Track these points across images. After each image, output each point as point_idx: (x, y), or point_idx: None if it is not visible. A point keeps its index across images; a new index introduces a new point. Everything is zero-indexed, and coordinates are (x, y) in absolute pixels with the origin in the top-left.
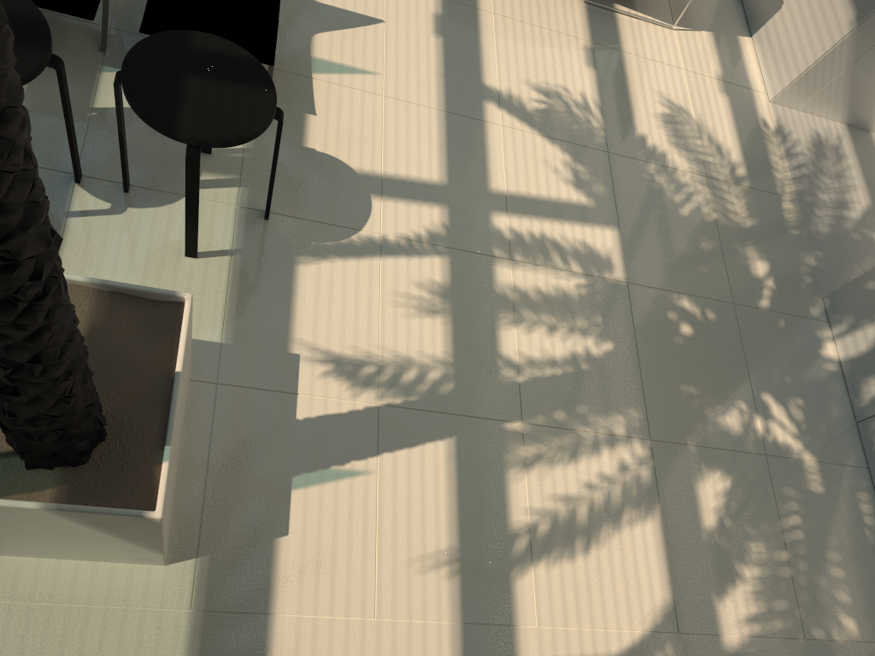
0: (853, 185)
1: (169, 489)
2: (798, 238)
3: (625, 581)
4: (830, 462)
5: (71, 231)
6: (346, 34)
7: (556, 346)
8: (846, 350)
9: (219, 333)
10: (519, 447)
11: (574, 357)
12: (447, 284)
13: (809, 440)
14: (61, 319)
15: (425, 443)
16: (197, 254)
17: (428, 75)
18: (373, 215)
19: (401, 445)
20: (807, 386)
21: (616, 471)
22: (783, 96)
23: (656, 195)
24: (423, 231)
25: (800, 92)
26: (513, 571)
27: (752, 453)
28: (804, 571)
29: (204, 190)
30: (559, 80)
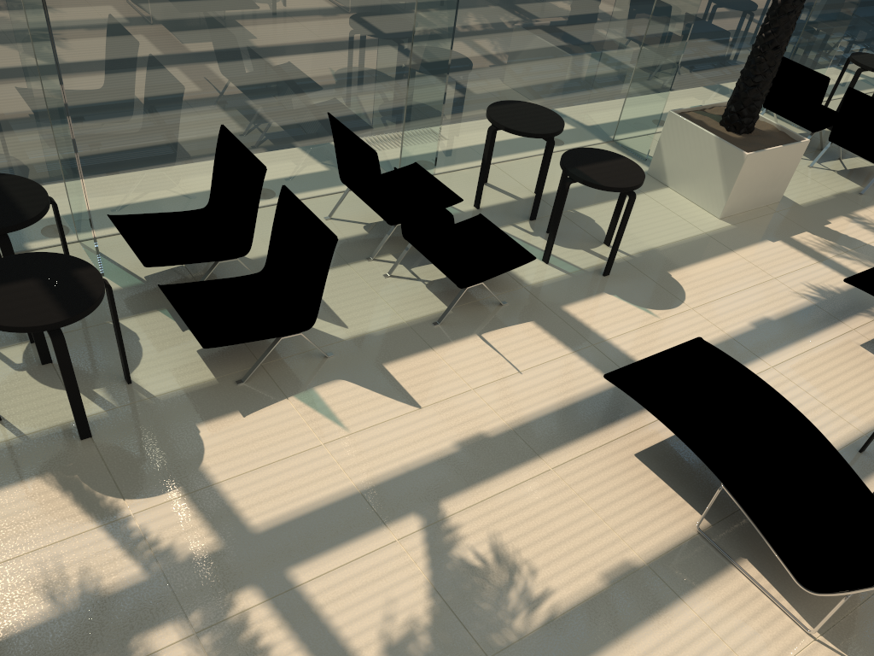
0: None
1: None
2: None
3: None
4: None
5: None
6: (369, 394)
7: None
8: None
9: None
10: None
11: None
12: (105, 592)
13: None
14: None
15: None
16: (3, 419)
17: (392, 460)
18: (153, 499)
19: None
20: None
21: None
22: None
23: None
24: (167, 542)
25: None
26: None
27: None
28: None
29: (83, 396)
30: (538, 560)
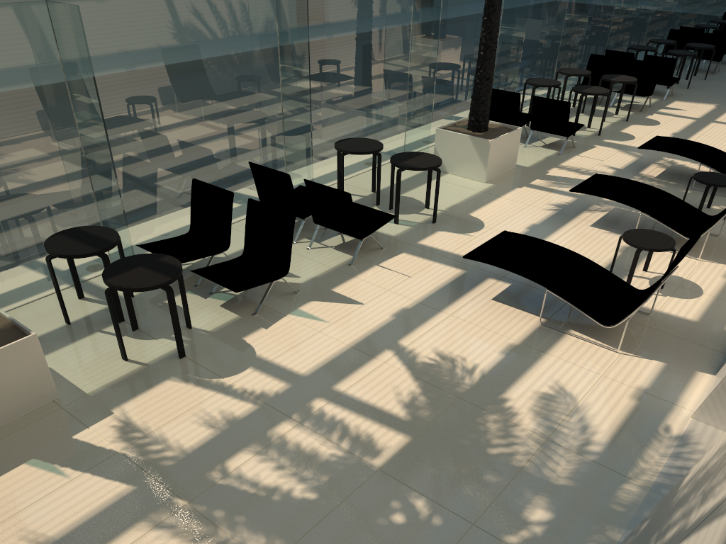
0: None
1: None
2: (617, 514)
3: None
4: None
5: (91, 336)
6: (331, 304)
7: (270, 477)
8: None
9: (92, 390)
10: (167, 514)
11: (275, 489)
12: (239, 417)
13: None
14: None
15: (116, 481)
16: (128, 359)
17: (362, 330)
18: (239, 374)
19: (102, 474)
20: None
21: None
22: (702, 413)
23: (476, 432)
24: (259, 390)
25: (719, 412)
26: None
27: None
28: None
29: (167, 339)
30: (463, 353)
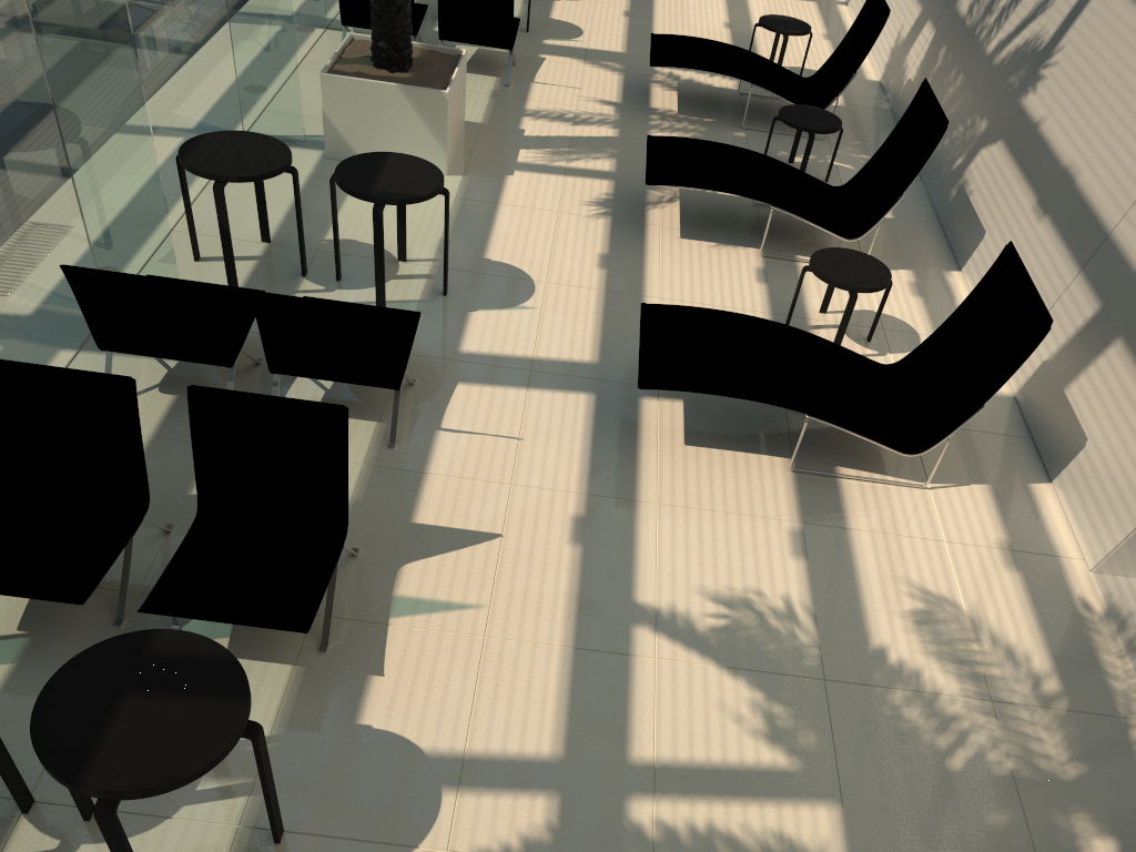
0: None
1: None
2: None
3: None
4: None
5: None
6: (447, 559)
7: None
8: None
9: None
10: None
11: None
12: None
13: None
14: None
15: None
16: None
17: (554, 599)
18: (441, 820)
19: None
20: None
21: None
22: (1109, 563)
23: (906, 739)
24: (515, 838)
25: (1135, 556)
26: None
27: None
28: None
29: (198, 804)
30: (749, 581)
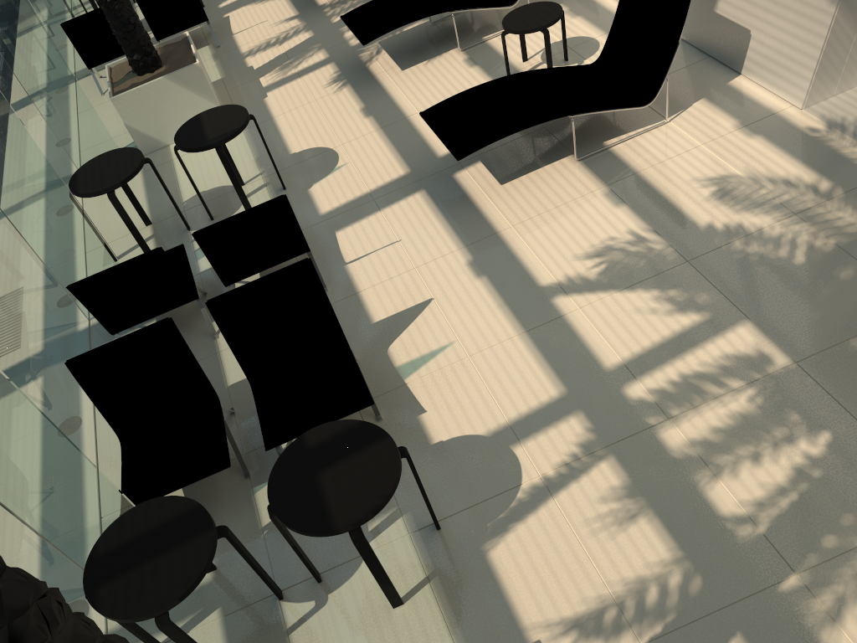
0: None
1: None
2: None
3: None
4: None
5: None
6: (411, 330)
7: (773, 471)
8: None
9: None
10: (812, 602)
11: (799, 470)
12: (627, 481)
13: None
14: None
15: None
16: (402, 599)
17: (493, 313)
18: (523, 463)
19: None
20: None
21: None
22: (811, 97)
23: (760, 264)
24: (574, 447)
25: (825, 82)
26: None
27: None
28: None
29: (377, 537)
30: (601, 235)
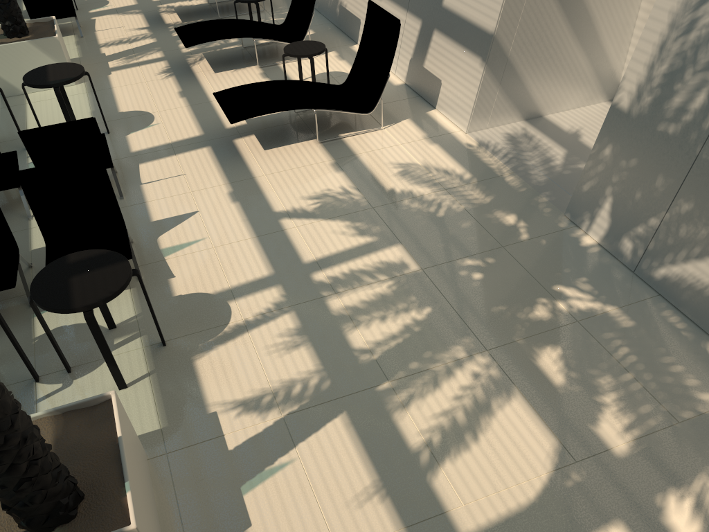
0: (548, 147)
1: (143, 516)
2: (527, 191)
3: (515, 446)
4: (629, 303)
5: (41, 410)
6: (177, 228)
7: (391, 326)
8: (597, 234)
9: (157, 423)
10: (394, 397)
11: (407, 327)
12: (299, 326)
13: (604, 298)
14: (1, 396)
15: (326, 424)
16: (127, 385)
17: (237, 224)
18: (234, 311)
19: (309, 433)
20: (584, 268)
21: (472, 379)
22: (472, 126)
23: (417, 214)
24: (270, 304)
25: (480, 118)
26: (428, 476)
27: (567, 325)
28: (650, 378)
29: (119, 348)
30: (322, 187)
